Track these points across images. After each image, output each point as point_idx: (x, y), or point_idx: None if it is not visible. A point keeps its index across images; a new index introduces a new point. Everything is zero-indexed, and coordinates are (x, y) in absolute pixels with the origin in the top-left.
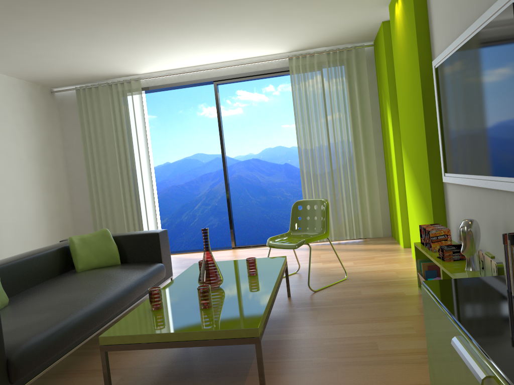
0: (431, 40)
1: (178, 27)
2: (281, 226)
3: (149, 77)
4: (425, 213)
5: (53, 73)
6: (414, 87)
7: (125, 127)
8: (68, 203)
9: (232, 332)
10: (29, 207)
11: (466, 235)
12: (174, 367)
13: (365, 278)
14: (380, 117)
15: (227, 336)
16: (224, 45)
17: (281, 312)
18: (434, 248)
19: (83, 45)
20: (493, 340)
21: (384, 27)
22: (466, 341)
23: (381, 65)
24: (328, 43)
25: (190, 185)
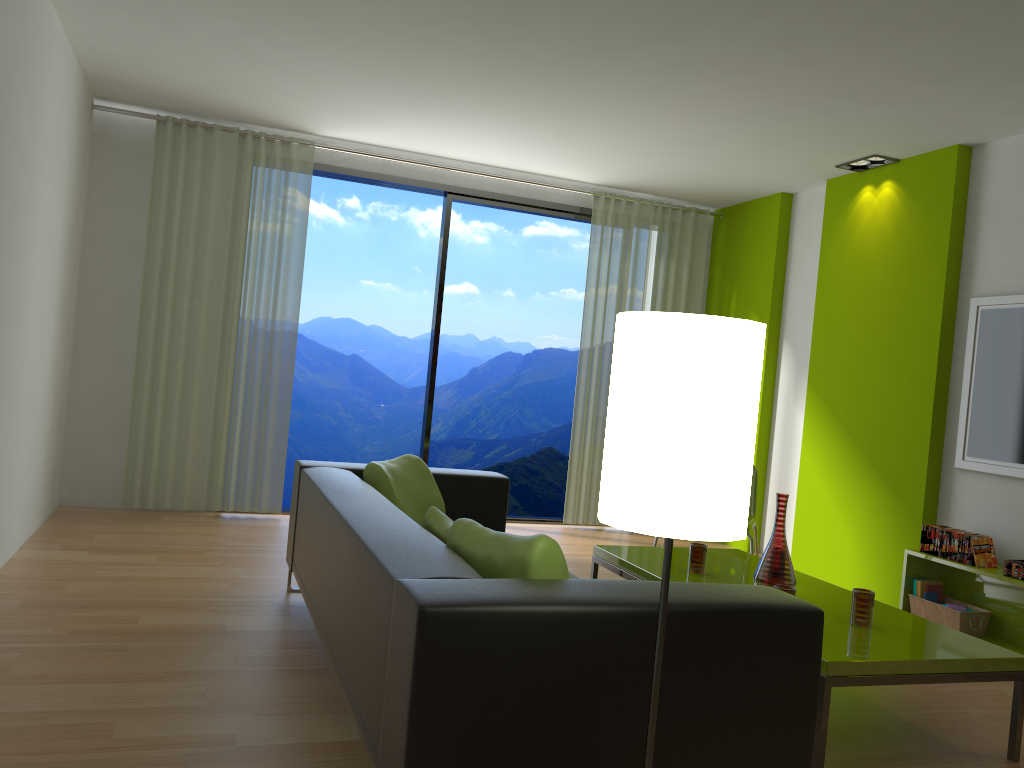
0: (965, 266)
1: (554, 103)
2: None
3: (333, 146)
4: (889, 506)
5: (171, 80)
6: (910, 322)
7: (257, 232)
8: (69, 365)
9: (999, 662)
10: (47, 364)
11: None
12: None
13: None
14: None
15: (992, 668)
16: (544, 147)
17: None
18: (978, 562)
19: (355, 67)
20: None
21: (782, 202)
22: None
23: (744, 254)
24: (668, 192)
25: None
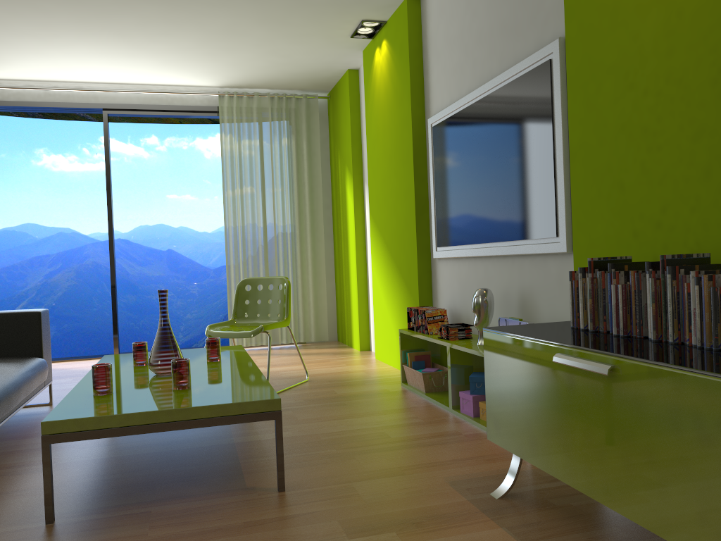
0: (426, 95)
1: (84, 17)
2: None
3: None
4: (406, 297)
5: None
6: (401, 148)
7: None
8: None
9: (246, 406)
10: None
11: (481, 305)
12: (127, 478)
13: (331, 379)
14: (331, 188)
15: (239, 411)
16: (136, 59)
17: None
18: (430, 330)
19: None
20: (599, 346)
21: (350, 77)
22: (574, 351)
23: (340, 123)
24: (274, 84)
25: (11, 272)
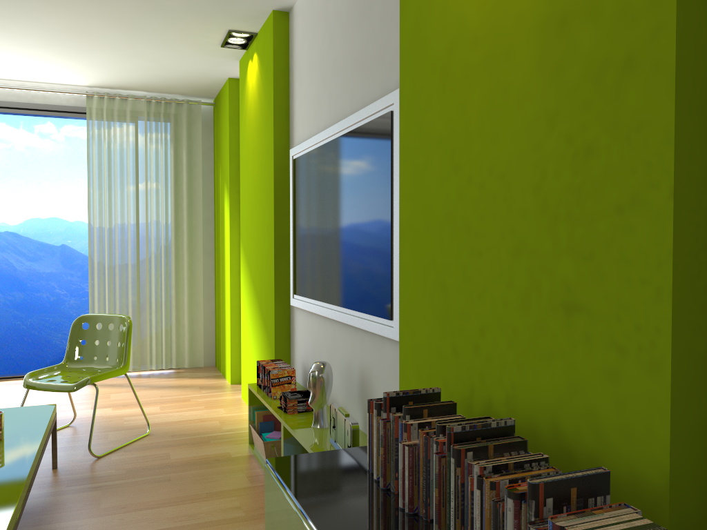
0: (291, 121)
1: None
2: (46, 341)
3: None
4: (265, 342)
5: None
6: (265, 177)
7: None
8: None
9: None
10: None
11: (317, 383)
12: None
13: (176, 432)
14: (214, 202)
15: None
16: None
17: (40, 496)
18: (274, 394)
19: None
20: None
21: (230, 86)
22: None
23: (221, 134)
24: (150, 87)
25: None
